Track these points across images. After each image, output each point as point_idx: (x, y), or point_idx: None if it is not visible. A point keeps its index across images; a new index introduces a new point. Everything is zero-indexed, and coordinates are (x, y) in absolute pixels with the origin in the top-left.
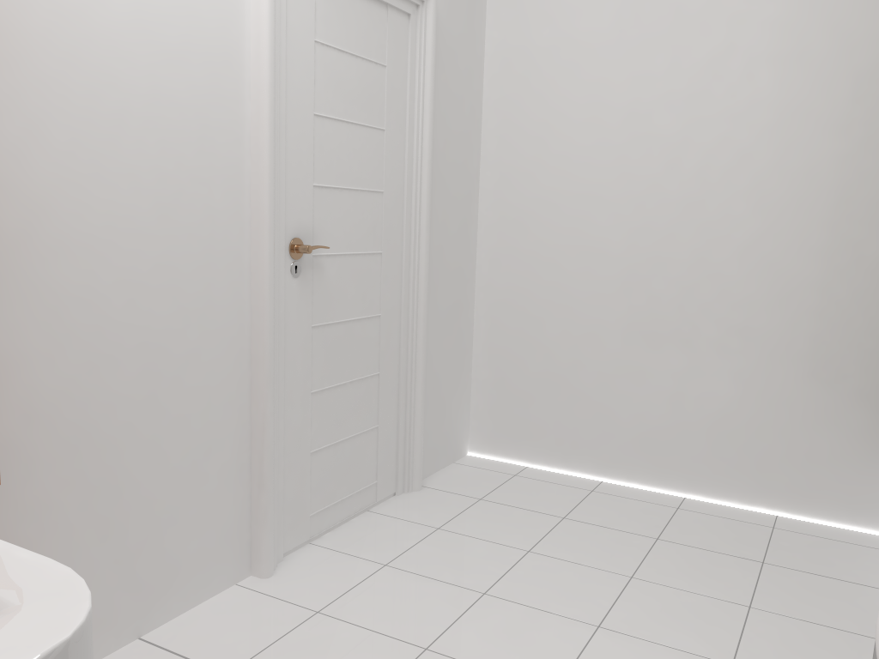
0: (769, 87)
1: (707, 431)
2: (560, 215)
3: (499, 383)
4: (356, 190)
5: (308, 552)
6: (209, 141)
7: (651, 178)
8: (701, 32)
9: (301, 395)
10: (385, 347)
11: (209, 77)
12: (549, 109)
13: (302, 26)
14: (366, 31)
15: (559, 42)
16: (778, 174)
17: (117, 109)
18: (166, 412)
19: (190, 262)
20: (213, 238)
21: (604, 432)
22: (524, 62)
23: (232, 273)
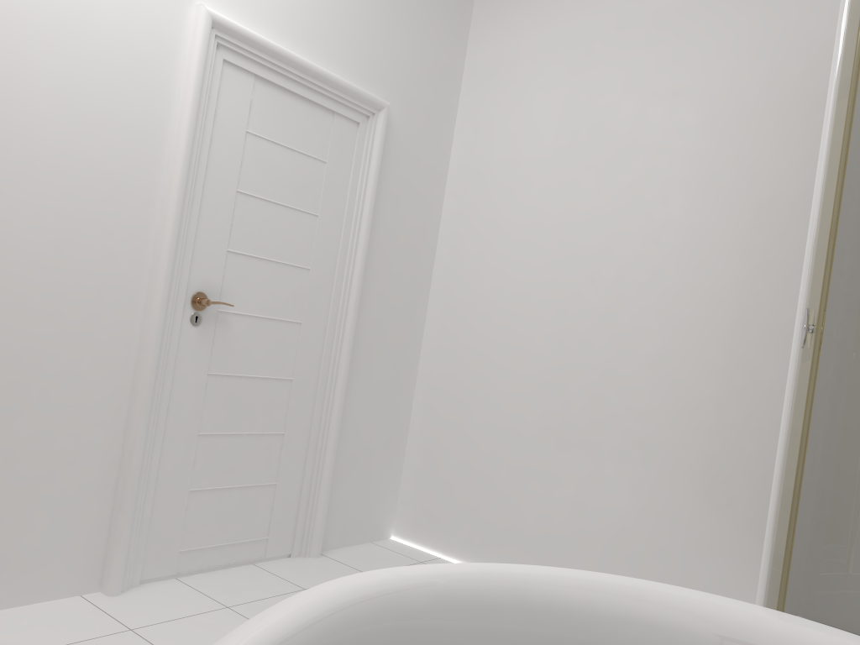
0: (680, 212)
1: (604, 542)
2: (495, 315)
3: (426, 471)
4: (278, 263)
5: (168, 584)
6: (117, 196)
7: (573, 287)
8: (626, 158)
9: (186, 433)
10: (295, 410)
11: (127, 146)
12: (495, 218)
13: (234, 117)
14: (307, 130)
15: (509, 161)
16: (683, 293)
17: (26, 157)
18: (29, 416)
19: (80, 293)
20: (108, 277)
21: (512, 532)
22: (479, 176)
23: (124, 310)
